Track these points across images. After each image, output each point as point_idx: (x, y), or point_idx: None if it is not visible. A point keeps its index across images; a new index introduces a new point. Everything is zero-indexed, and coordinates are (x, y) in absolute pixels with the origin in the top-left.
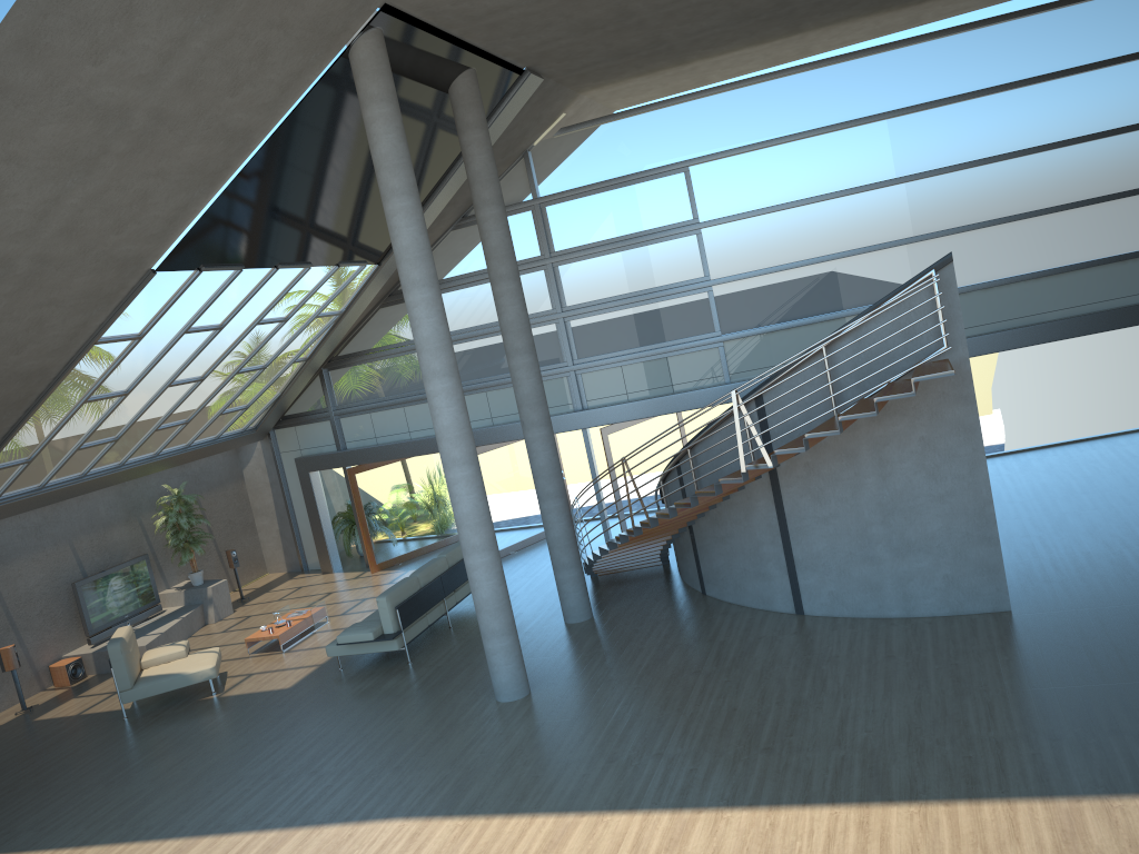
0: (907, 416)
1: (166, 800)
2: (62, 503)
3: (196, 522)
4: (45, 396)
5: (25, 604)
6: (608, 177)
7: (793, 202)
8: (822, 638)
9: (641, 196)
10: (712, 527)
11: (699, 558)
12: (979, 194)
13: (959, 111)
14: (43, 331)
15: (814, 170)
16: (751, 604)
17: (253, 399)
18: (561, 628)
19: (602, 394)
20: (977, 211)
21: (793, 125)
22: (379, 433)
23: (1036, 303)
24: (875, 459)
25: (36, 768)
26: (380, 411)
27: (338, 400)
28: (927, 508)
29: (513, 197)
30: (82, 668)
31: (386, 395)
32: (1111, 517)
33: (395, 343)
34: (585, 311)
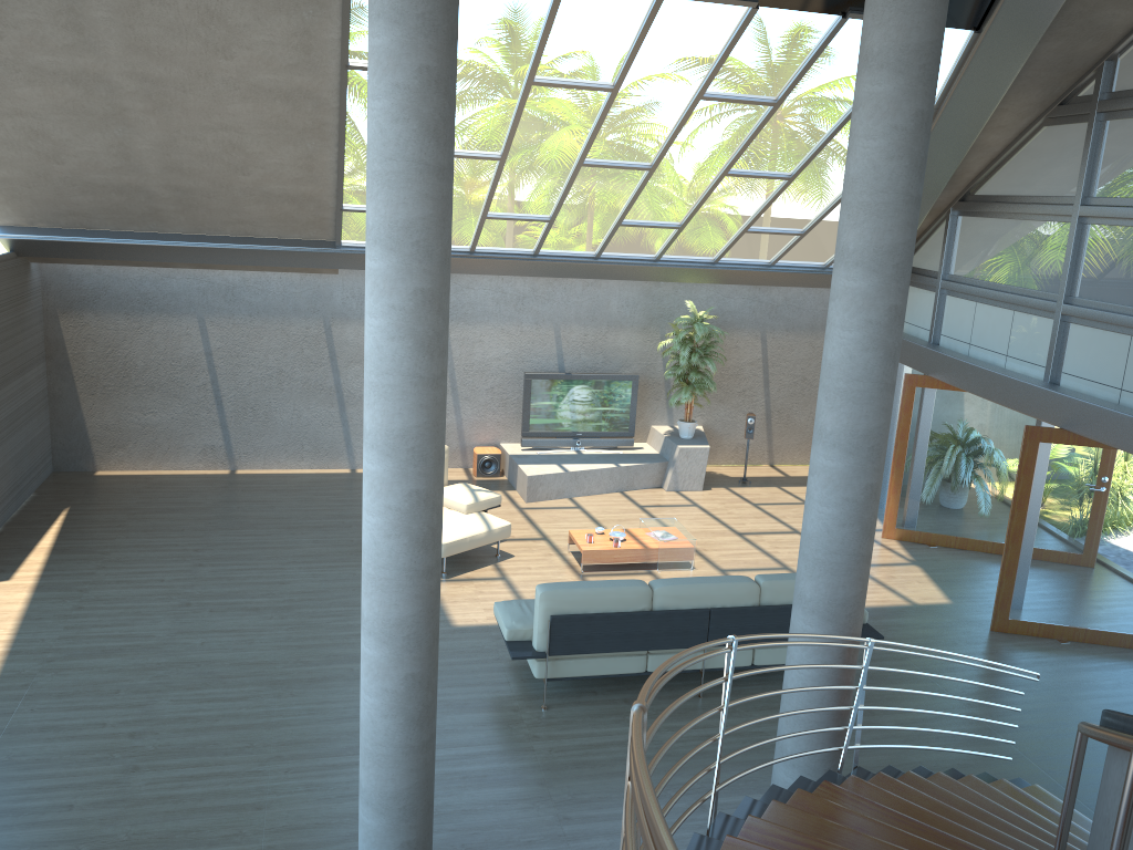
0: None
1: (109, 666)
2: (563, 280)
3: (696, 361)
4: (338, 130)
5: (475, 373)
6: None
7: None
8: None
9: None
10: None
11: None
12: None
13: None
14: (238, 32)
15: None
16: None
17: (808, 225)
18: None
19: None
20: None
21: None
22: (975, 339)
23: None
24: None
25: (250, 542)
26: (987, 306)
27: (953, 267)
28: None
29: None
30: (497, 466)
31: (1002, 281)
32: None
33: (1041, 195)
34: None
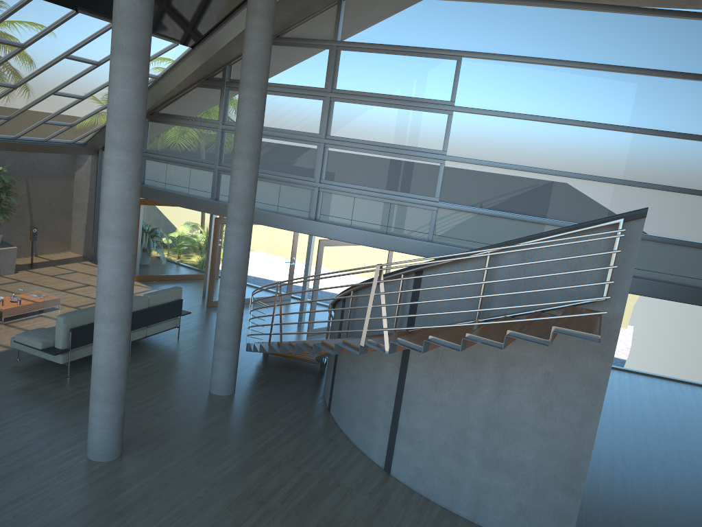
0: (541, 347)
1: None
2: None
3: (5, 197)
4: None
5: None
6: (397, 43)
7: (534, 116)
8: (388, 513)
9: (416, 68)
10: (349, 363)
11: (334, 381)
12: (688, 163)
13: (699, 89)
14: None
15: (561, 96)
16: (355, 441)
17: (77, 121)
18: (201, 395)
19: (333, 213)
20: (680, 177)
21: (559, 52)
22: (169, 181)
23: (697, 269)
24: (498, 374)
25: None
26: (174, 165)
27: (149, 146)
28: (527, 438)
29: (319, 34)
30: None
31: (182, 154)
32: (690, 479)
33: (199, 117)
34: (342, 145)
